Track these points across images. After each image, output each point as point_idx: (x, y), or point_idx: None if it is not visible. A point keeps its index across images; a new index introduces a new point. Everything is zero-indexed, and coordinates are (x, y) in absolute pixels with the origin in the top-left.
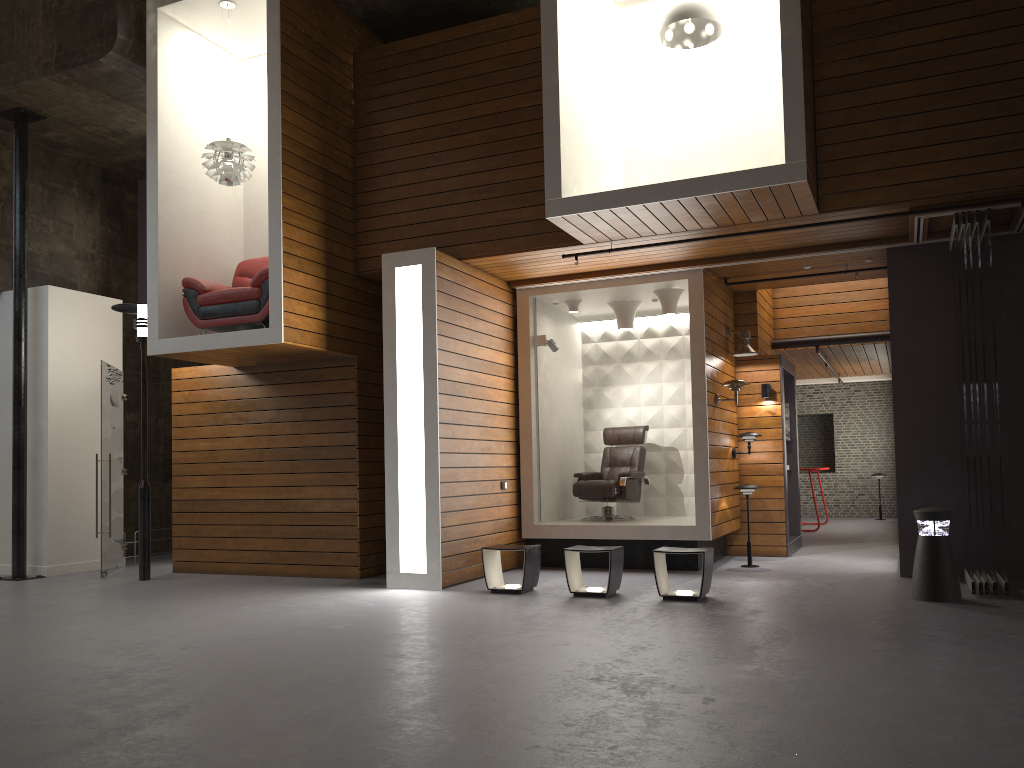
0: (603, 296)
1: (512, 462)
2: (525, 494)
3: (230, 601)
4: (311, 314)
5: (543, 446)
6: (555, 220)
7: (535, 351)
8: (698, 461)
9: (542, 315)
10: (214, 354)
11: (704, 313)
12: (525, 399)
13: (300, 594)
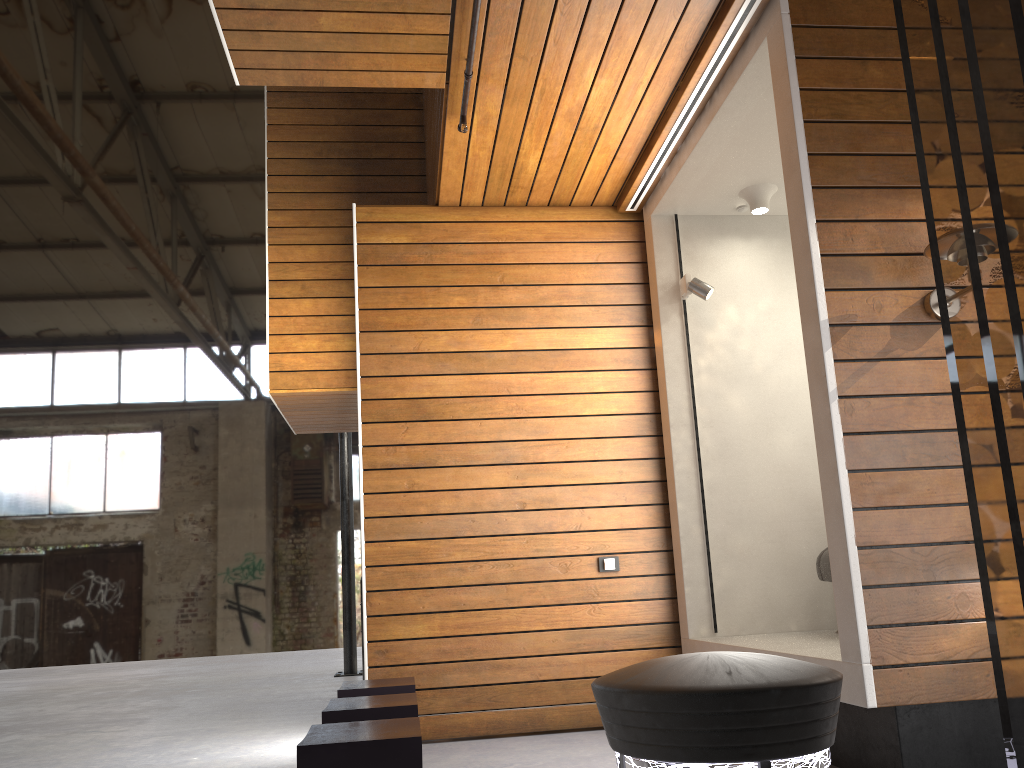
0: (768, 158)
1: (647, 520)
2: (678, 579)
3: (211, 726)
4: (328, 347)
5: (730, 483)
6: (257, 79)
7: (682, 309)
8: (825, 482)
9: (714, 239)
10: (321, 420)
11: (803, 96)
12: (663, 401)
13: (283, 727)
